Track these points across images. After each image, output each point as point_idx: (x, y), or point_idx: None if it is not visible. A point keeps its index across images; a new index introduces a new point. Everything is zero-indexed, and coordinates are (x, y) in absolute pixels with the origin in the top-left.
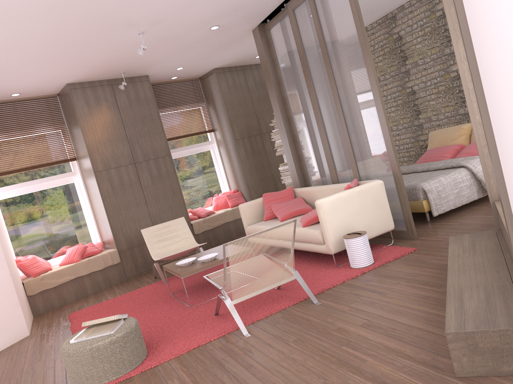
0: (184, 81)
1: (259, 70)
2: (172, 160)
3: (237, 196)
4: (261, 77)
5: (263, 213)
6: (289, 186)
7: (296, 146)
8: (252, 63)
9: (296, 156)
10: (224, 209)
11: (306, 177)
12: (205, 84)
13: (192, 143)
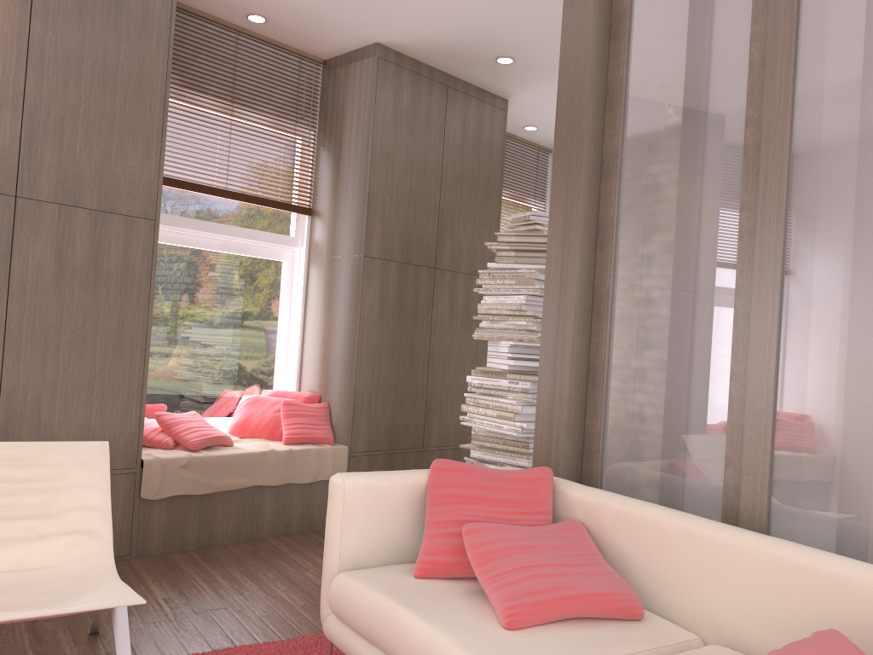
0: (279, 49)
1: (483, 107)
2: (157, 238)
3: (315, 414)
4: (482, 126)
5: (414, 533)
6: (482, 440)
7: (593, 330)
8: (473, 81)
9: (584, 362)
10: (262, 441)
11: (596, 448)
12: (333, 82)
13: (241, 222)
